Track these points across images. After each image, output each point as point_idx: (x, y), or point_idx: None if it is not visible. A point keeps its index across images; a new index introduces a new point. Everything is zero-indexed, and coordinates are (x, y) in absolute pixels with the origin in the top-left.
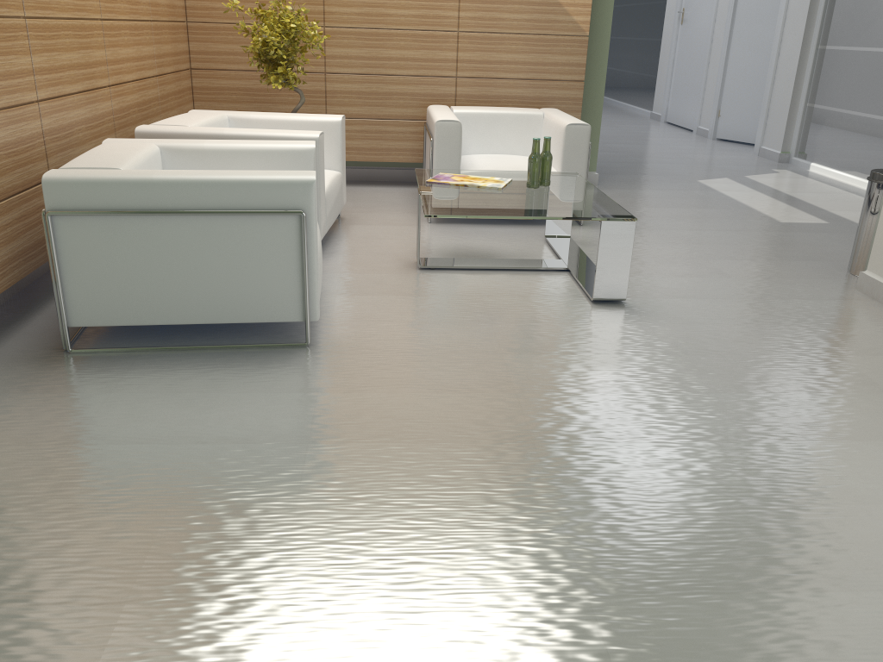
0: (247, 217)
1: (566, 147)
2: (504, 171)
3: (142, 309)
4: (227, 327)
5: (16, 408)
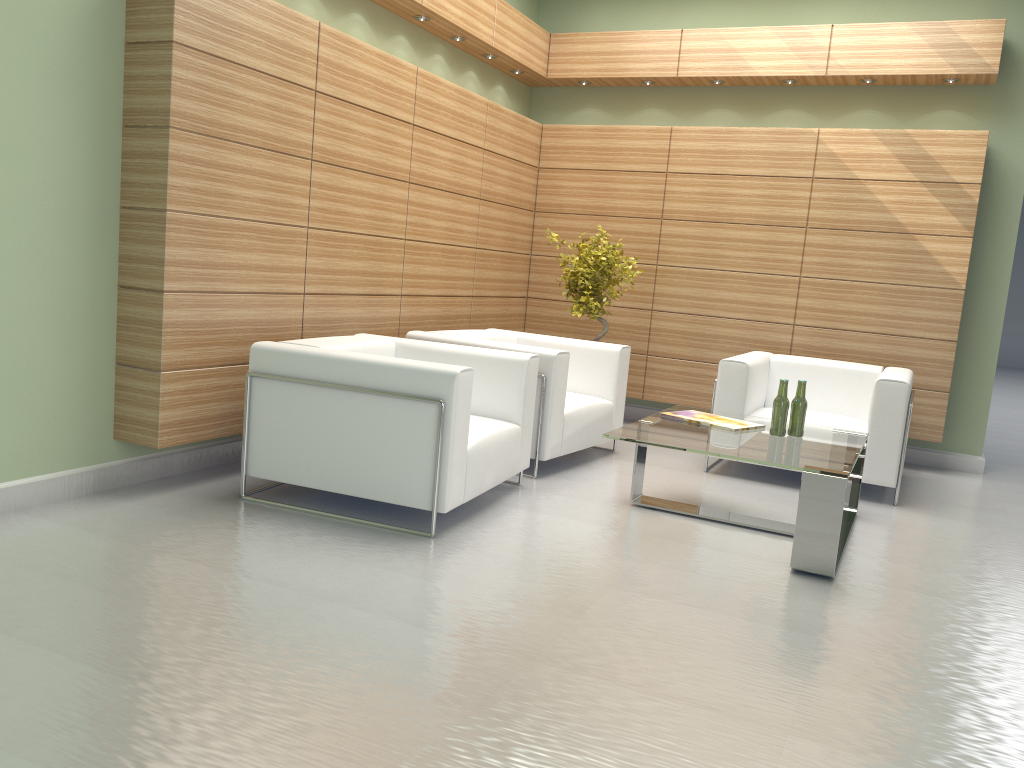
0: (395, 399)
1: (876, 406)
2: None
3: (302, 470)
4: (384, 509)
5: (159, 522)
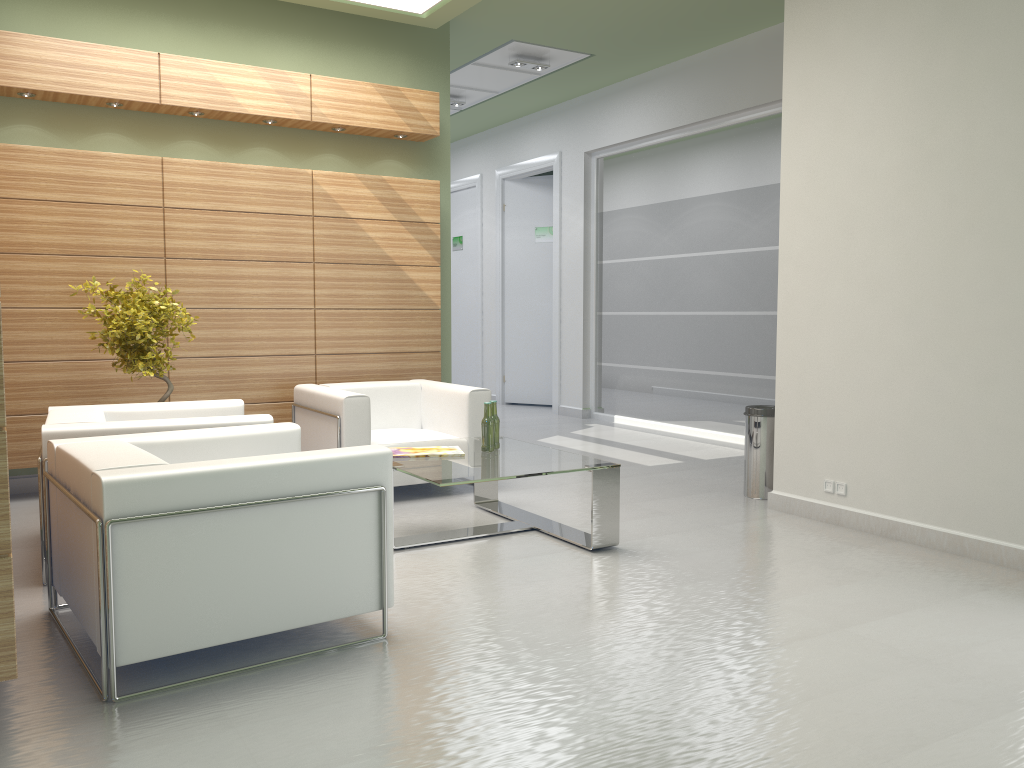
0: (326, 499)
1: (472, 413)
2: (434, 441)
3: (207, 626)
4: (269, 638)
5: None
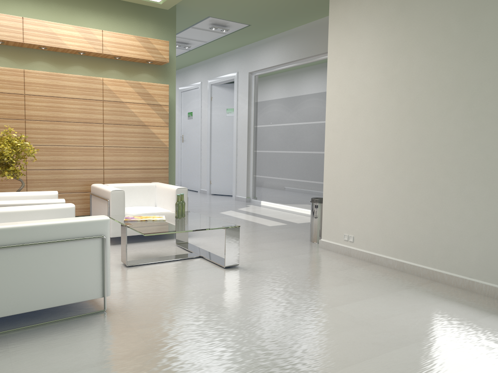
0: (73, 242)
1: None
2: (155, 213)
3: (6, 305)
4: (46, 311)
5: None
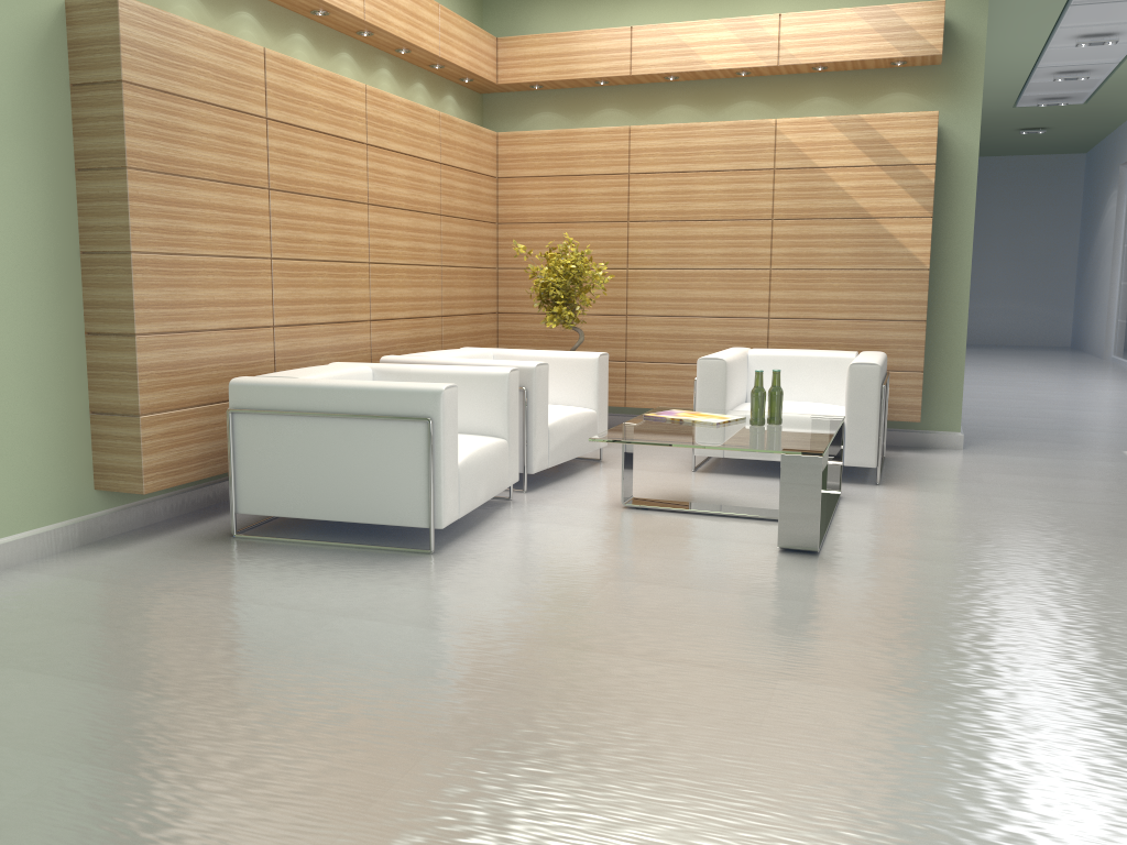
0: (383, 422)
1: (851, 390)
2: None
3: (294, 502)
4: (379, 533)
5: (156, 565)
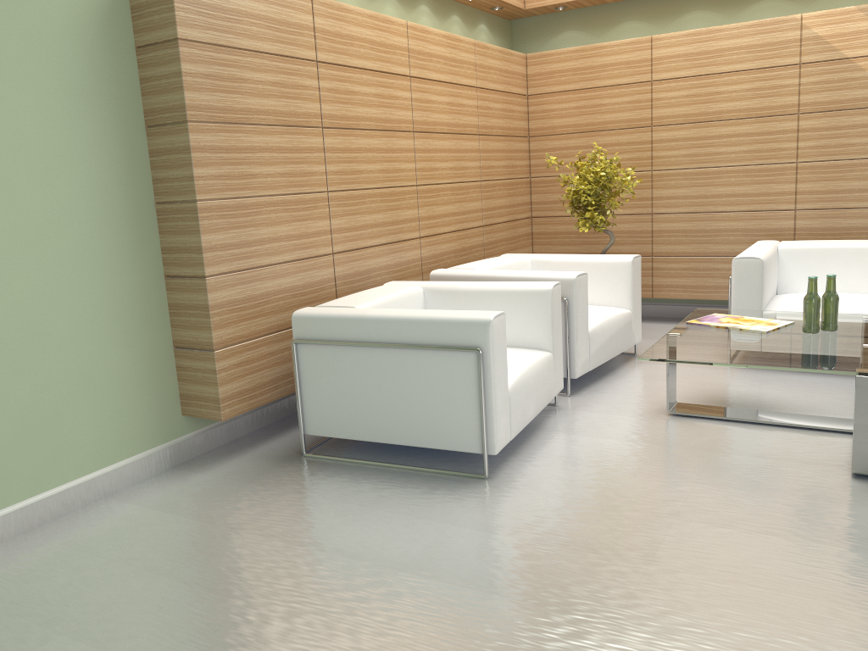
0: (433, 352)
1: None
2: (800, 313)
3: (355, 425)
4: (435, 450)
5: (232, 493)
